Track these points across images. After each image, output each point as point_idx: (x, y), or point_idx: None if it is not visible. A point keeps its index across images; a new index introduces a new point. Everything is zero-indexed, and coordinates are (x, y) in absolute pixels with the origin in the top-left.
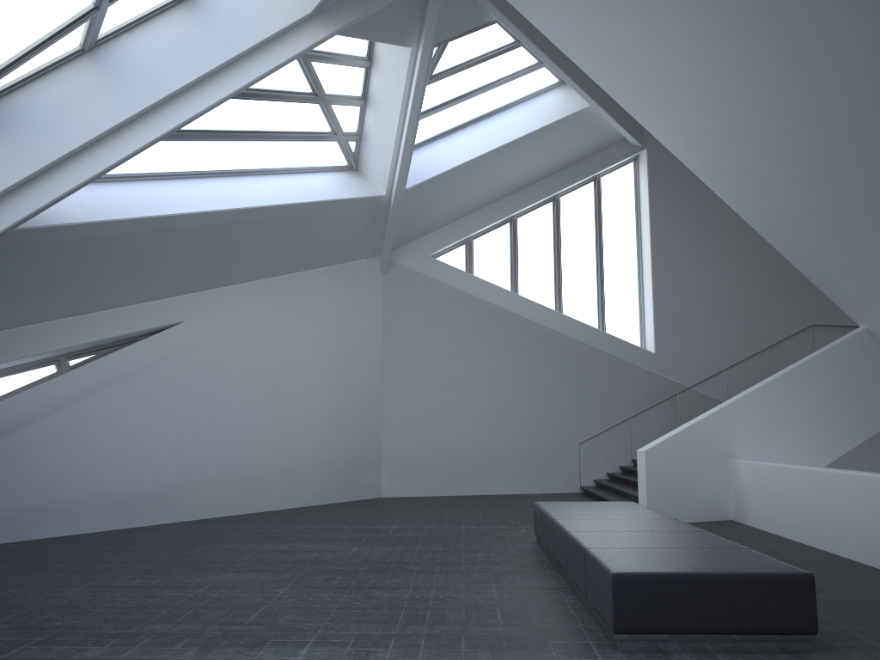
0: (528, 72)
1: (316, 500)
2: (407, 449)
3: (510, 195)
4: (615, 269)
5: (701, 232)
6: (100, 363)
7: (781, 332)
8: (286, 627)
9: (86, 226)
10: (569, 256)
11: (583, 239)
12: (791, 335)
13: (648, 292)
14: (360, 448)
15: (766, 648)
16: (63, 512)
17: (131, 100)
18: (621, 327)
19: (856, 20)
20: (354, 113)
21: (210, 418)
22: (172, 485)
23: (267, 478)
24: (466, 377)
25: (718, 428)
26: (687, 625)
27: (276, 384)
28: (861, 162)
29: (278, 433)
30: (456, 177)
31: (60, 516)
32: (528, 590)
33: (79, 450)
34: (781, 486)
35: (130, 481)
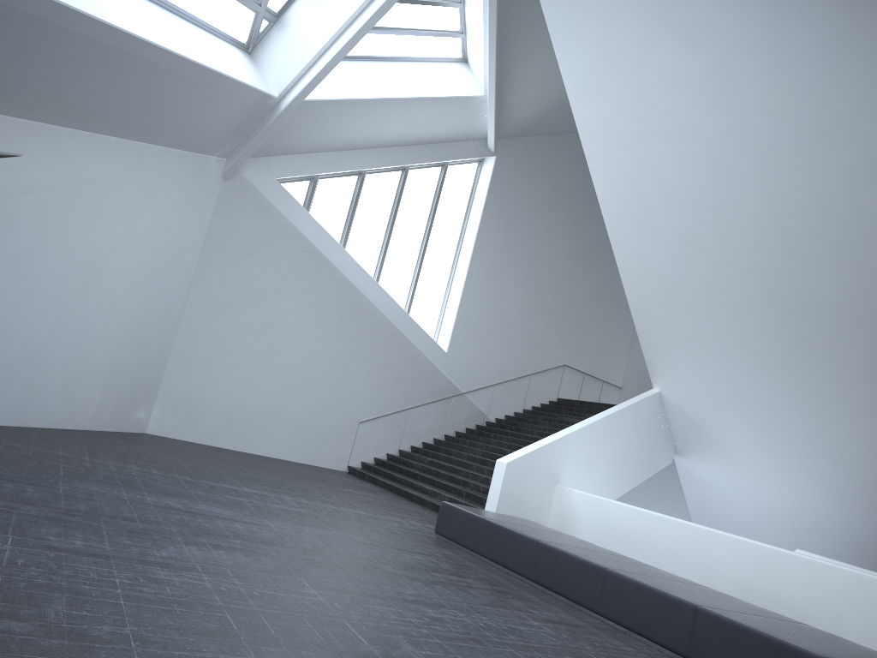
0: (447, 36)
1: (88, 424)
2: (191, 385)
3: (372, 149)
4: (434, 260)
5: (513, 252)
6: None
7: (543, 364)
8: None
9: None
10: (399, 232)
11: (416, 219)
12: (548, 369)
13: (456, 292)
14: (145, 372)
15: None
16: None
17: None
18: (422, 318)
19: None
20: None
21: (14, 293)
22: None
23: (50, 386)
24: (275, 324)
25: (558, 454)
26: None
27: (93, 272)
28: (836, 276)
29: (77, 333)
30: (345, 110)
31: None
32: (566, 627)
33: None
34: (634, 528)
35: None
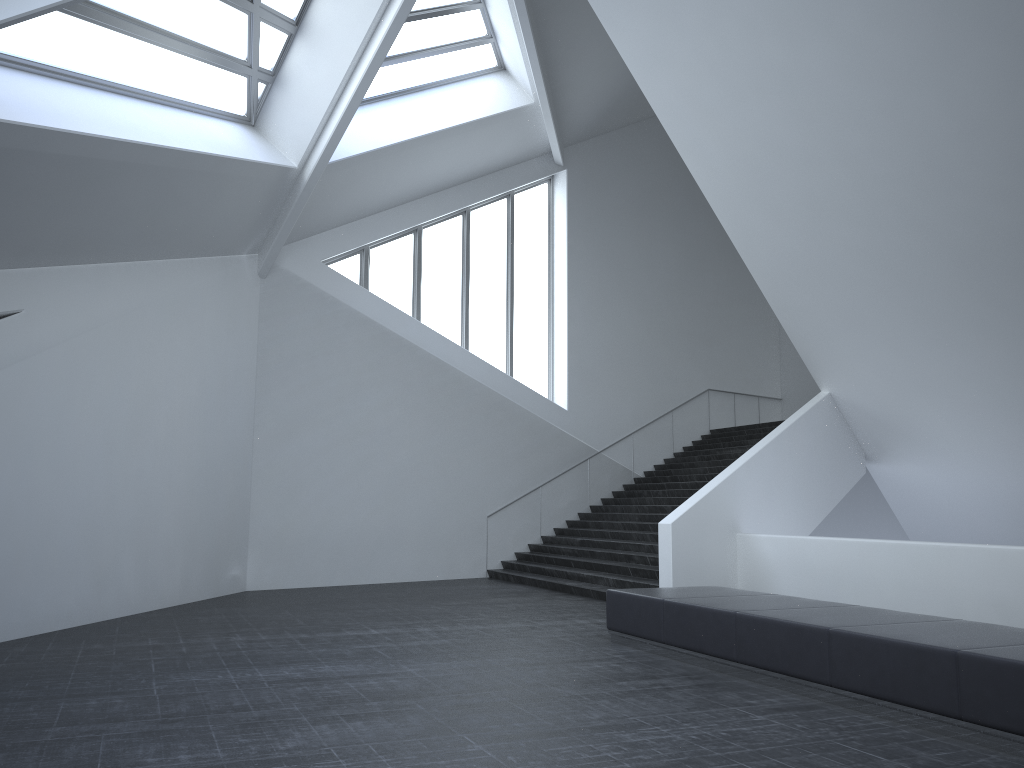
0: (475, 45)
1: (177, 598)
2: (284, 522)
3: (422, 198)
4: (525, 307)
5: (615, 275)
6: None
7: (682, 394)
8: None
9: None
10: (477, 285)
11: (493, 266)
12: (690, 399)
13: (561, 338)
14: (227, 521)
15: None
16: None
17: None
18: (529, 377)
19: None
20: (278, 42)
21: (53, 471)
22: None
23: (121, 566)
24: (361, 428)
25: (729, 497)
26: None
27: (138, 423)
28: (1014, 201)
29: (137, 498)
30: (379, 161)
31: None
32: (798, 712)
33: None
34: (843, 564)
35: None
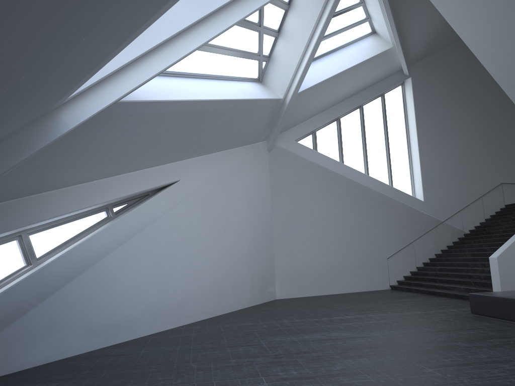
0: (360, 24)
1: (249, 303)
2: (290, 266)
3: (339, 103)
4: (395, 150)
5: (443, 128)
6: (140, 209)
7: (487, 187)
8: None
9: (148, 103)
10: (370, 142)
11: (377, 132)
12: (491, 189)
13: (416, 164)
14: (265, 267)
15: None
16: (127, 322)
17: (201, 5)
18: (401, 186)
19: None
20: (270, 41)
21: (198, 248)
22: (182, 298)
23: (226, 289)
24: (321, 219)
25: None
26: None
27: (227, 224)
28: None
29: (229, 258)
30: (318, 89)
31: (126, 325)
32: None
33: (134, 274)
34: None
35: (161, 296)
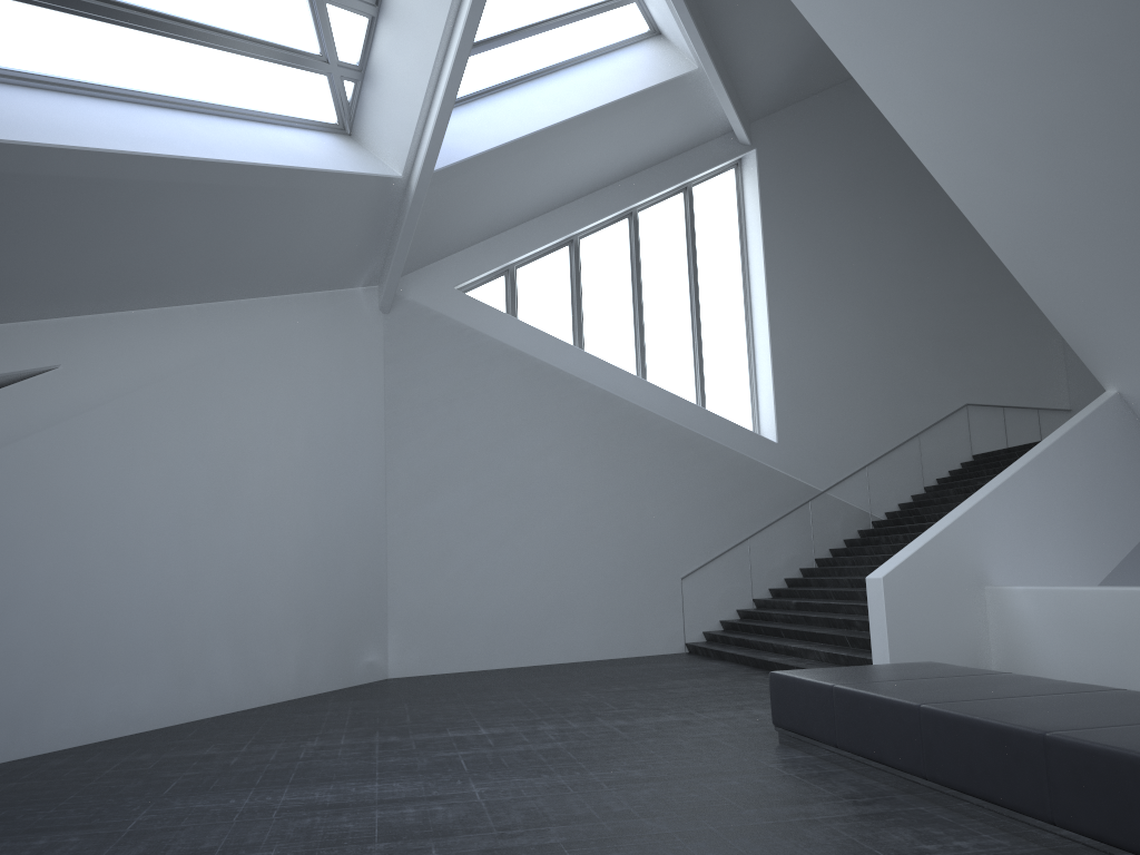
0: (614, 7)
1: (292, 691)
2: (429, 597)
3: (574, 202)
4: (716, 321)
5: (829, 271)
6: None
7: (931, 413)
8: None
9: None
10: (653, 300)
11: (671, 275)
12: (942, 418)
13: (763, 355)
14: (356, 598)
15: None
16: None
17: None
18: (727, 406)
19: None
20: (358, 28)
21: (110, 549)
22: (38, 682)
23: (212, 657)
24: (516, 480)
25: (969, 539)
26: None
27: (224, 489)
28: None
29: (228, 576)
30: (507, 161)
31: None
32: None
33: None
34: (1131, 623)
35: None
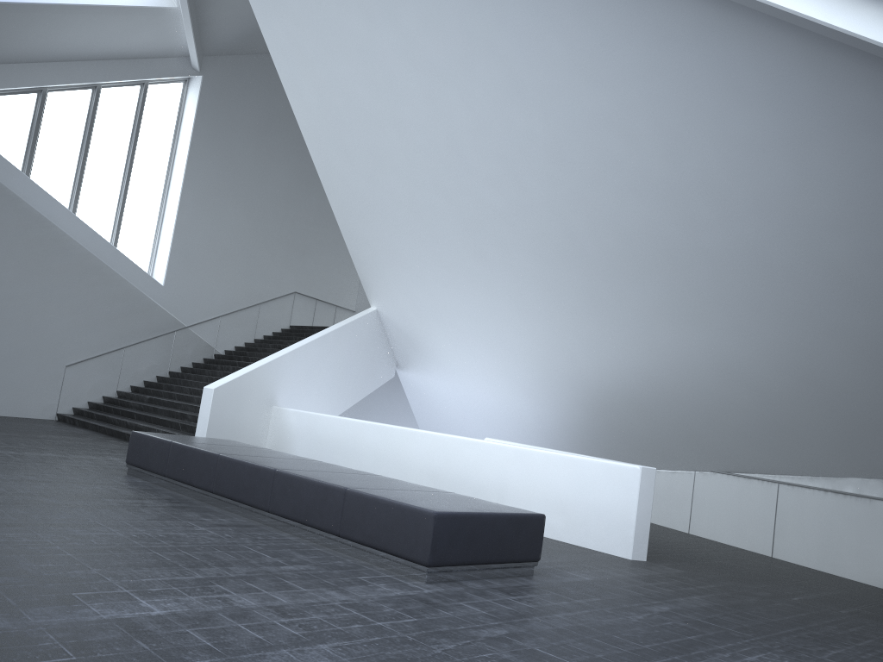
0: None
1: None
2: None
3: (52, 63)
4: (141, 187)
5: (231, 179)
6: None
7: (272, 292)
8: (55, 577)
9: None
10: (96, 157)
11: (115, 143)
12: (278, 297)
13: (170, 222)
14: None
15: (511, 573)
16: None
17: None
18: (133, 250)
19: (595, 92)
20: None
21: None
22: None
23: None
24: None
25: (272, 376)
26: (473, 557)
27: None
28: (499, 188)
29: None
30: (6, 15)
31: None
32: (235, 528)
33: None
34: (342, 437)
35: None
